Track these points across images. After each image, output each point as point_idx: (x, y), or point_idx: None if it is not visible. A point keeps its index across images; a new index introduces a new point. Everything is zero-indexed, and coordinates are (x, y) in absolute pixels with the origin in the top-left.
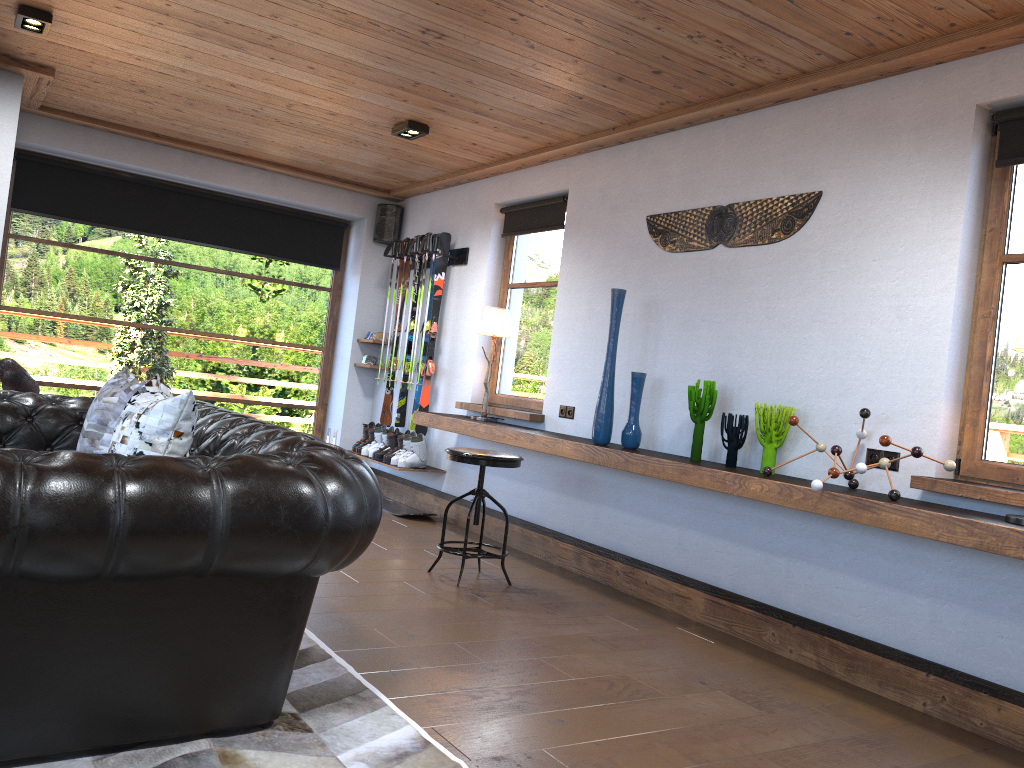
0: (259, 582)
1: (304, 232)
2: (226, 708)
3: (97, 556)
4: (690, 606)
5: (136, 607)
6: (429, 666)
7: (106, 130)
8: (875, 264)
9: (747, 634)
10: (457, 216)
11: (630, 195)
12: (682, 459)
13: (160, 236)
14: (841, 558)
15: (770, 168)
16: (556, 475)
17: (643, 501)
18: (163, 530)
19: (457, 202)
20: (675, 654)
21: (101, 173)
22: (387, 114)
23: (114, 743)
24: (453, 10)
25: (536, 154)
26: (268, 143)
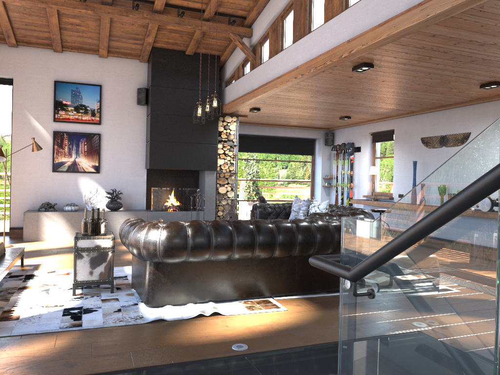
0: None
1: (302, 145)
2: None
3: None
4: None
5: None
6: None
7: (248, 124)
8: None
9: None
10: (355, 136)
11: (414, 131)
12: None
13: (262, 152)
14: None
15: (456, 125)
16: None
17: None
18: None
19: (354, 132)
20: None
21: (245, 136)
22: (339, 115)
23: None
24: (367, 101)
25: (382, 119)
26: (296, 122)
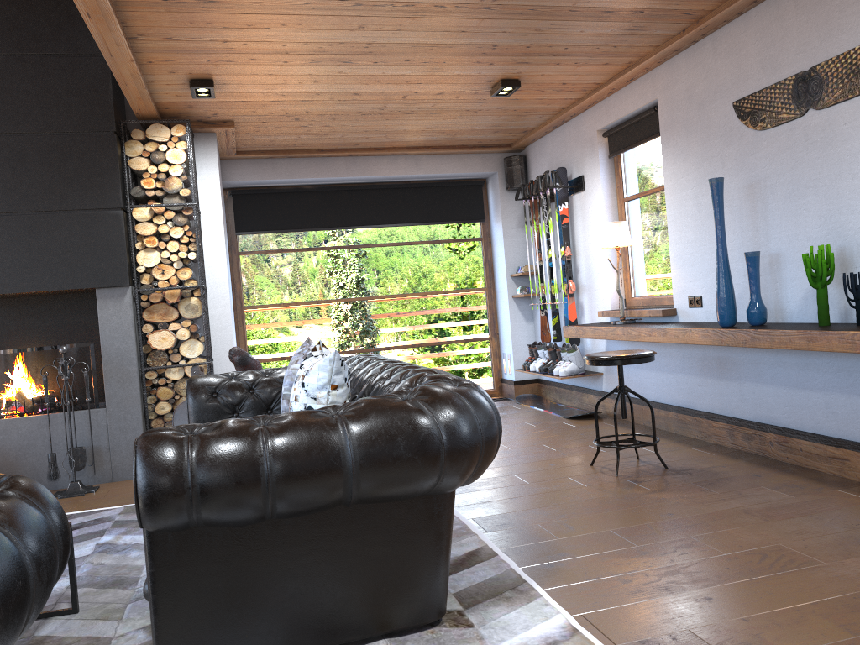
0: (401, 503)
1: (450, 197)
2: (395, 612)
3: (256, 501)
4: (849, 467)
5: (304, 537)
6: (584, 555)
7: (285, 157)
8: None
9: None
10: (568, 150)
11: (713, 87)
12: (810, 326)
13: (342, 228)
14: None
15: (847, 19)
16: (697, 361)
17: (783, 372)
18: (303, 473)
19: (566, 138)
20: (834, 518)
21: (290, 190)
22: (482, 80)
23: None
24: None
25: (620, 76)
26: (402, 132)
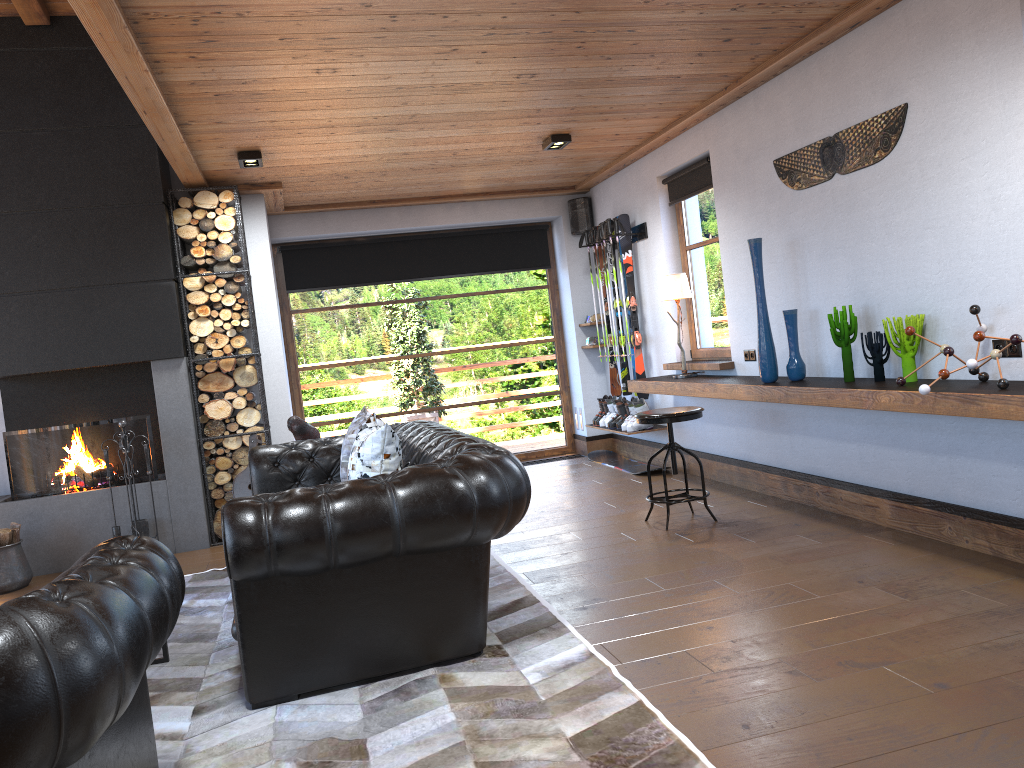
0: (443, 554)
1: (512, 243)
2: (441, 645)
3: (322, 554)
4: (879, 514)
5: (362, 584)
6: (616, 599)
7: (336, 210)
8: (964, 163)
9: (929, 532)
10: (631, 195)
11: (756, 144)
12: (836, 382)
13: (398, 281)
14: (991, 448)
15: (861, 91)
16: (754, 414)
17: (825, 425)
18: (359, 530)
19: (628, 183)
20: (847, 560)
21: (342, 244)
22: (531, 136)
23: (370, 676)
24: (529, 57)
25: (673, 127)
26: (456, 182)
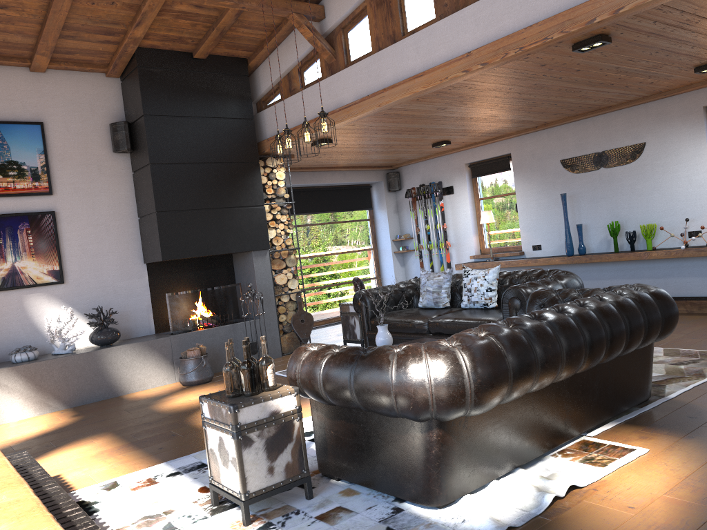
0: None
1: (354, 195)
2: None
3: None
4: None
5: None
6: None
7: None
8: (675, 166)
9: None
10: (440, 172)
11: (548, 152)
12: (611, 252)
13: (301, 214)
14: (686, 272)
15: (618, 135)
16: None
17: (589, 274)
18: None
19: (438, 165)
20: None
21: None
22: (435, 140)
23: None
24: (509, 110)
25: (491, 141)
26: (356, 160)
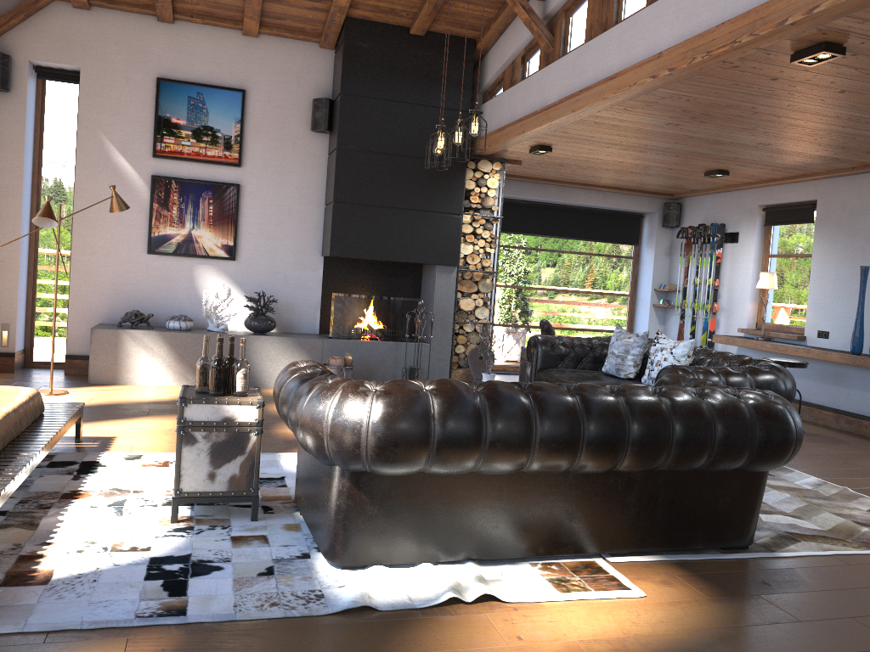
0: None
1: (617, 224)
2: None
3: None
4: None
5: None
6: (797, 460)
7: (519, 180)
8: None
9: None
10: (727, 211)
11: (864, 206)
12: None
13: (540, 235)
14: None
15: None
16: (817, 372)
17: None
18: None
19: (726, 203)
20: None
21: (511, 203)
22: (705, 168)
23: None
24: (782, 138)
25: (793, 179)
26: (613, 179)
